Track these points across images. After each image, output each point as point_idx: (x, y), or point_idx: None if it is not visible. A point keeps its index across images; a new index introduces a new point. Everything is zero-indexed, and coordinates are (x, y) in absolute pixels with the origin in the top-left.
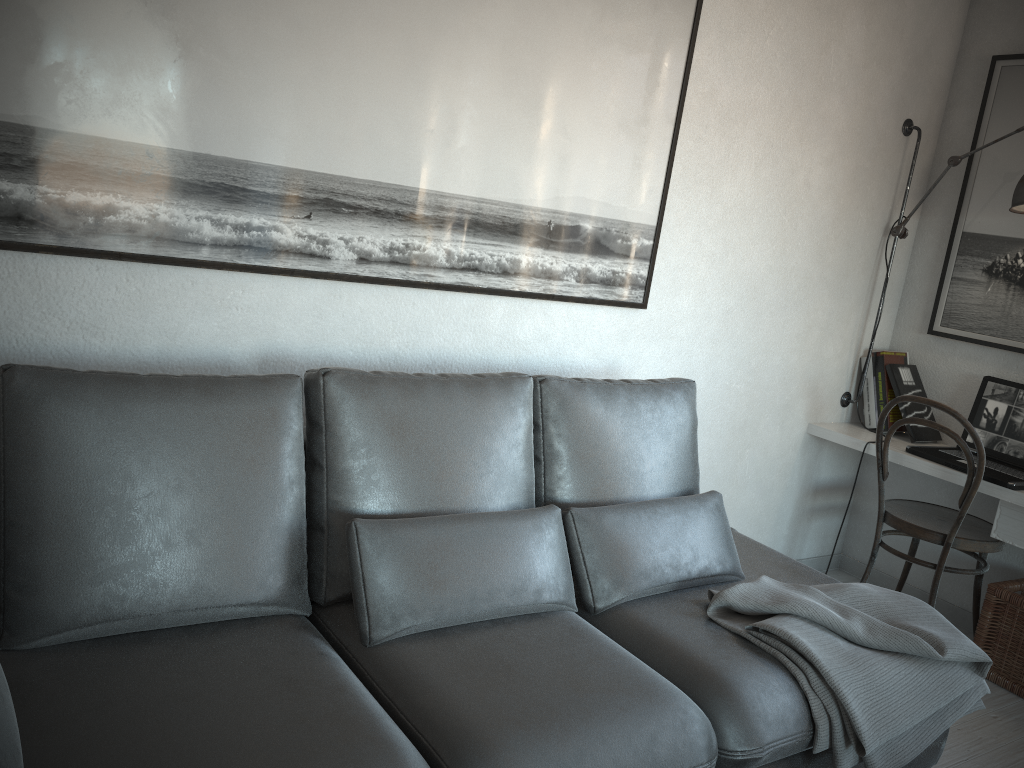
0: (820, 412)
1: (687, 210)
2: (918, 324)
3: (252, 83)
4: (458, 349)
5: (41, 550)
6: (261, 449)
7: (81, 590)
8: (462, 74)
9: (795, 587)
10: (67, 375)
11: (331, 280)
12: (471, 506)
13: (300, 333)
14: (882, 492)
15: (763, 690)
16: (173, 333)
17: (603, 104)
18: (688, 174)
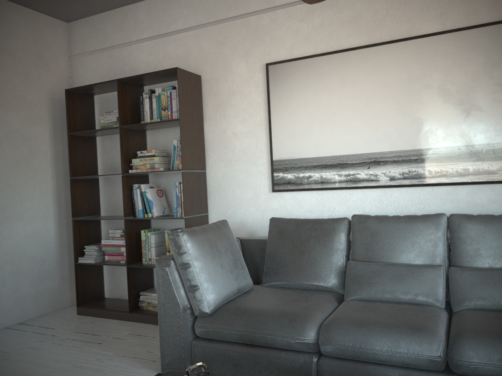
0: None
1: None
2: None
3: (344, 131)
4: (445, 209)
5: (270, 261)
6: (327, 239)
7: (276, 272)
8: (421, 104)
9: None
10: (282, 219)
11: (382, 188)
12: (404, 262)
13: (373, 208)
14: None
15: (483, 340)
16: (332, 210)
17: (501, 91)
18: None
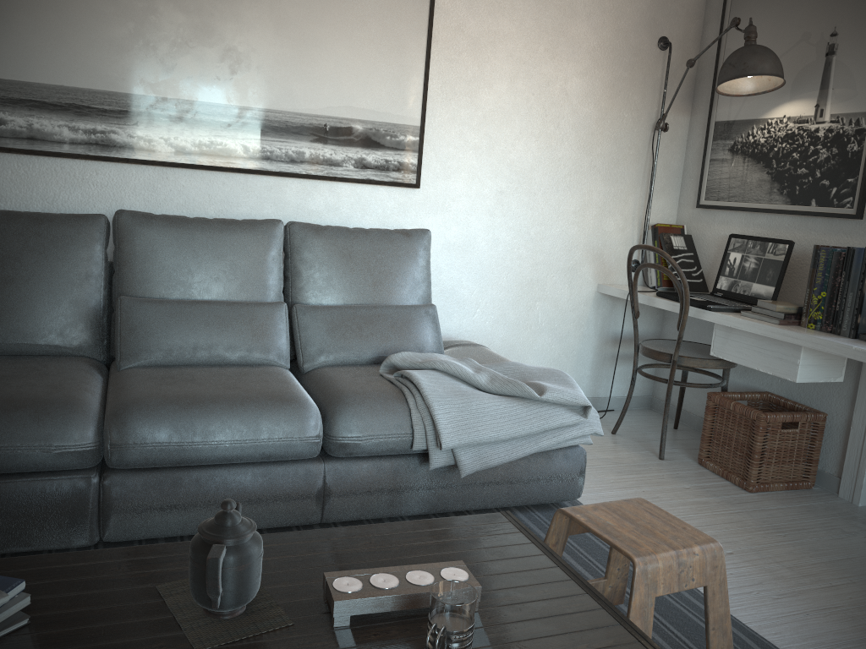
0: (609, 275)
1: (449, 114)
2: (692, 201)
3: (88, 39)
4: (263, 215)
5: None
6: (67, 254)
7: None
8: (241, 25)
9: (458, 359)
10: None
11: (159, 166)
12: (220, 299)
13: (140, 202)
14: (635, 328)
15: (373, 403)
16: (51, 200)
17: (360, 39)
18: (446, 87)
